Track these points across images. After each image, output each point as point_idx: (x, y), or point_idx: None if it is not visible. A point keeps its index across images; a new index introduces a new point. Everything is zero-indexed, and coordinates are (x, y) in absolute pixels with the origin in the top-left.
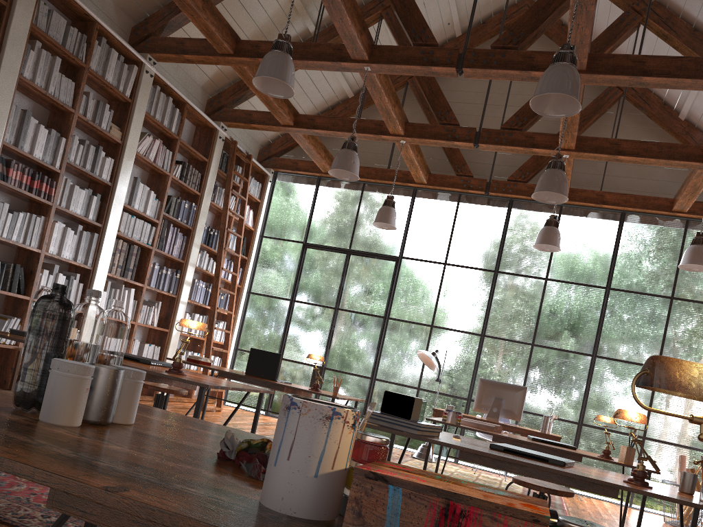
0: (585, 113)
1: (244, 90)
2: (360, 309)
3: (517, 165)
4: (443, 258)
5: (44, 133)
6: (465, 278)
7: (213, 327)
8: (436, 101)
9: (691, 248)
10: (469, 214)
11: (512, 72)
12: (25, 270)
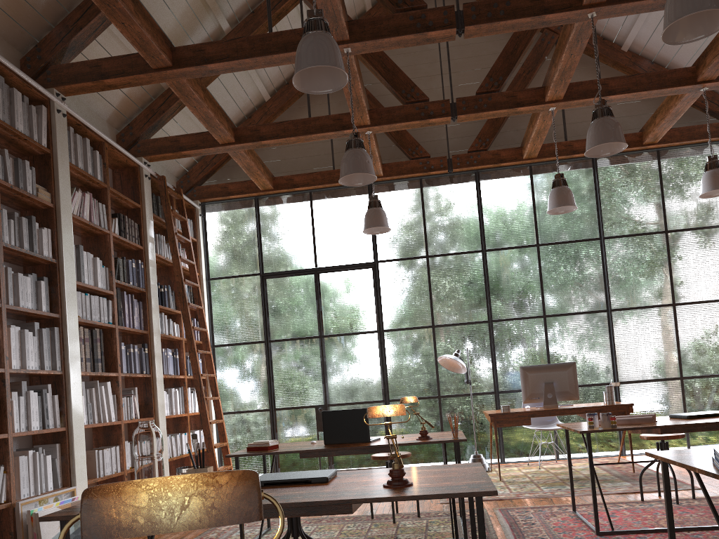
0: (527, 64)
1: (160, 114)
2: (349, 329)
3: (469, 134)
4: (423, 251)
5: None
6: (453, 267)
7: (204, 398)
8: (395, 79)
9: (710, 174)
10: (437, 197)
11: (523, 20)
12: None
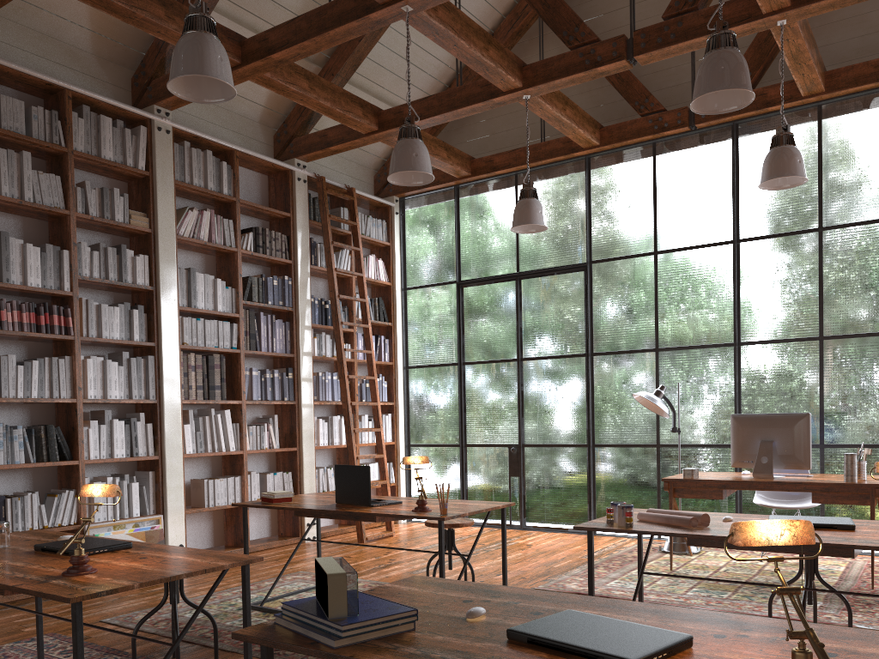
0: None
1: None
2: (551, 351)
3: None
4: (650, 245)
5: (35, 253)
6: (690, 266)
7: (351, 430)
8: (556, 17)
9: None
10: (675, 167)
11: None
12: (67, 427)
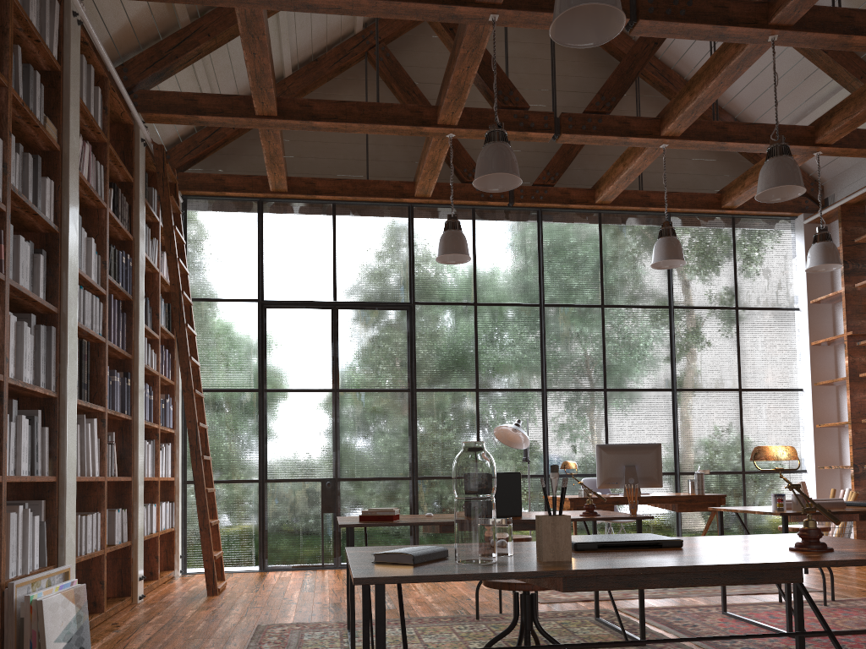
0: None
1: (172, 60)
2: (372, 384)
3: (530, 164)
4: (470, 297)
5: None
6: (505, 320)
7: (200, 456)
8: (491, 75)
9: (821, 246)
10: (492, 234)
11: (703, 27)
12: None
